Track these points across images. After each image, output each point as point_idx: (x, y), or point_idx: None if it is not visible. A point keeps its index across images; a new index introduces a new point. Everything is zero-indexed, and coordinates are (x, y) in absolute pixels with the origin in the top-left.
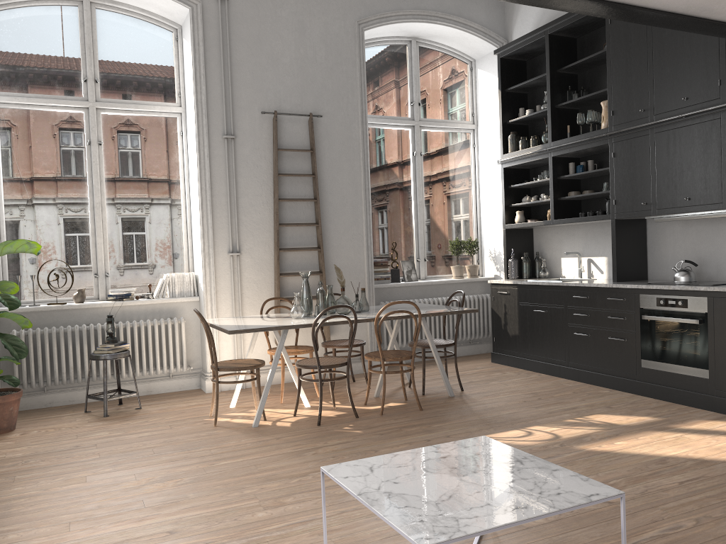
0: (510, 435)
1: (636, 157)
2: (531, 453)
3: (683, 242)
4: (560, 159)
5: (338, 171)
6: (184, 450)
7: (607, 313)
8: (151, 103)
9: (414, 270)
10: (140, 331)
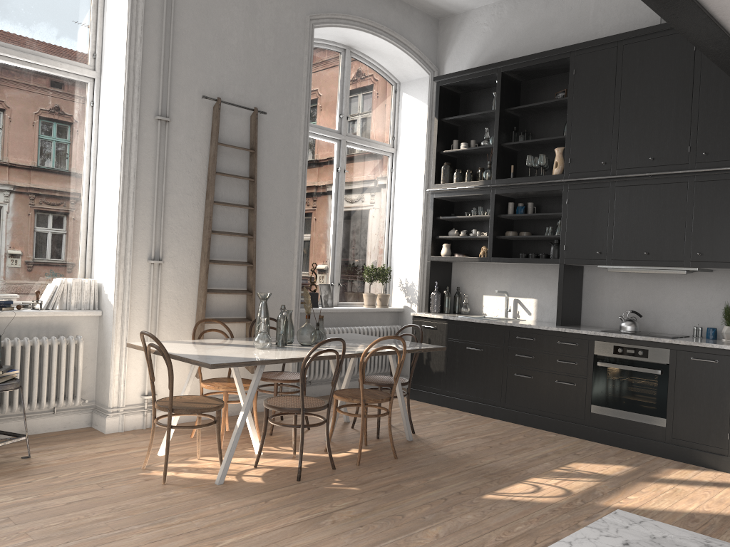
0: (522, 491)
1: (593, 207)
2: (566, 513)
3: (621, 292)
4: (501, 197)
5: (275, 177)
6: (154, 522)
7: (555, 356)
8: (57, 59)
9: (330, 295)
10: (25, 352)
